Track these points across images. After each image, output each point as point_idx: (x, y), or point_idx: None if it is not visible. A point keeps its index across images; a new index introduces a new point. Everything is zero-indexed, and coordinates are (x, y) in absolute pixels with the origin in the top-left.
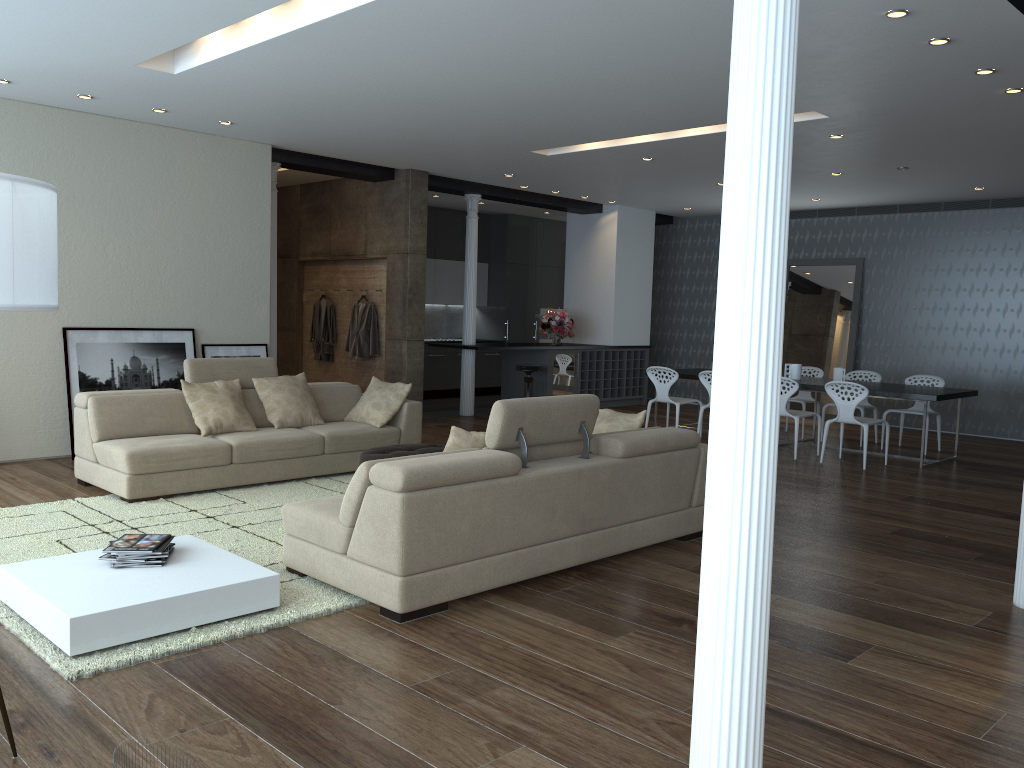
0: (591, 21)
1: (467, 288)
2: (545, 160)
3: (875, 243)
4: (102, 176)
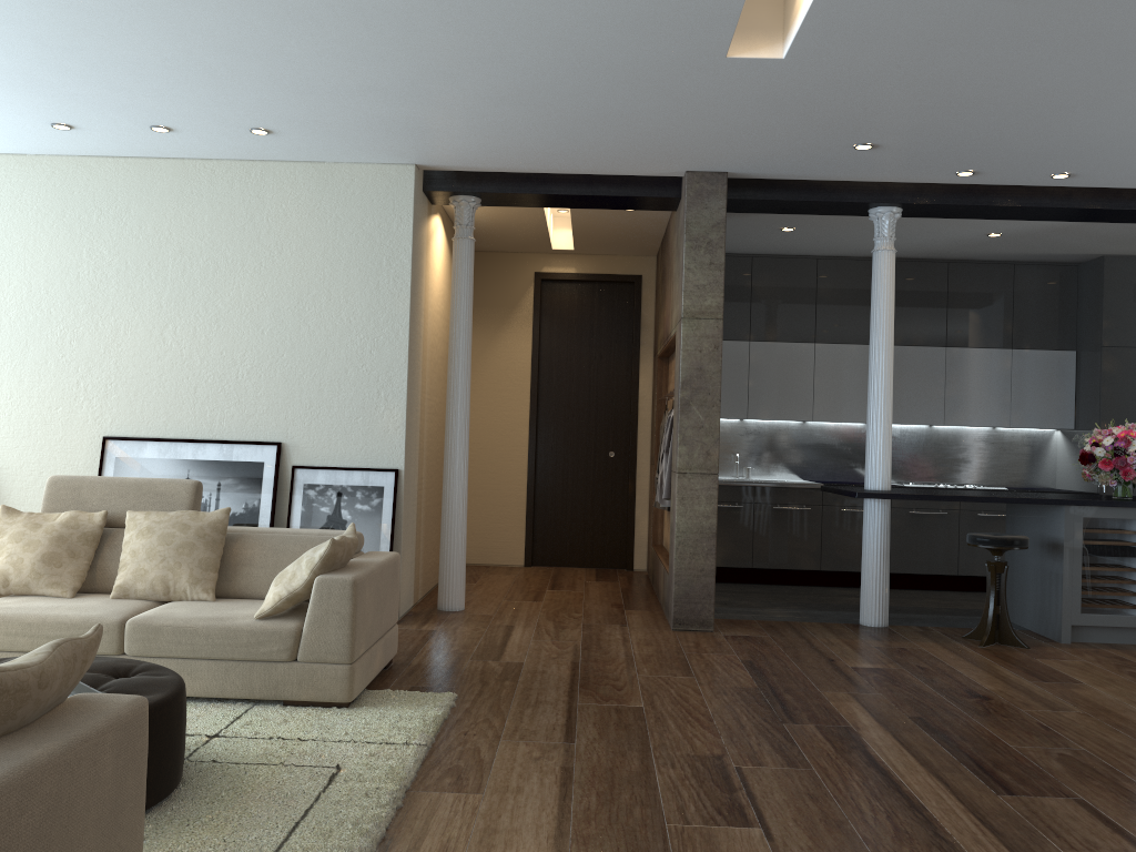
0: None
1: (870, 383)
2: (817, 77)
3: None
4: (163, 237)
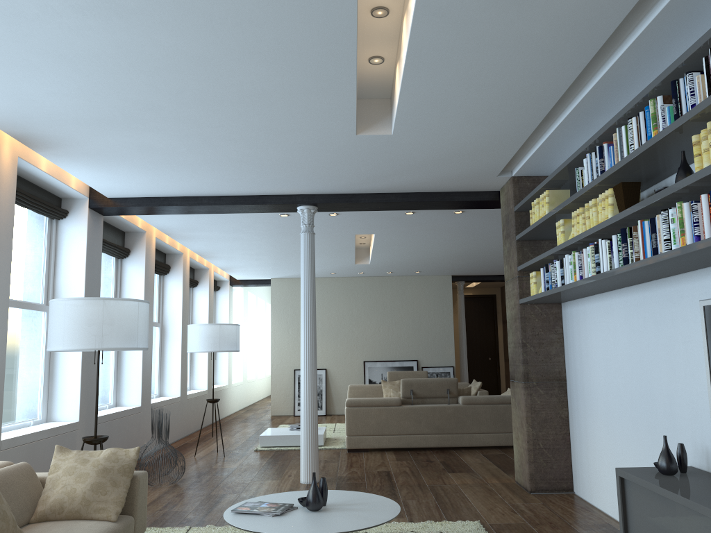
0: (442, 232)
1: None
2: None
3: None
4: (377, 299)
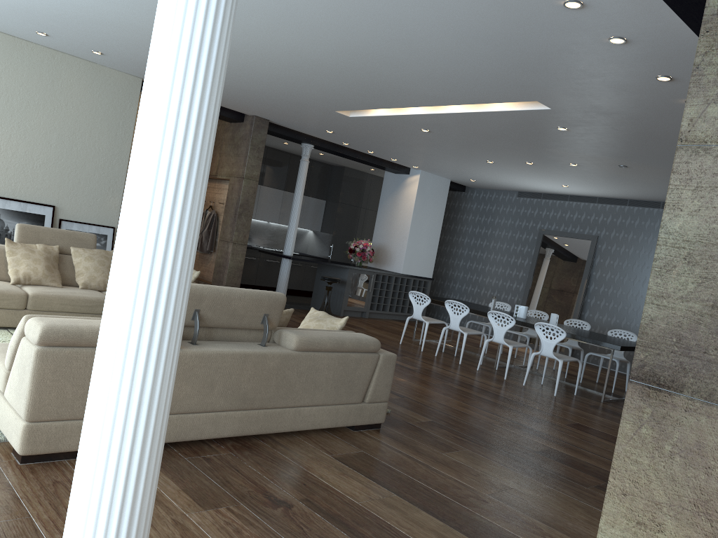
0: None
1: (292, 213)
2: (350, 121)
3: (608, 226)
4: None
